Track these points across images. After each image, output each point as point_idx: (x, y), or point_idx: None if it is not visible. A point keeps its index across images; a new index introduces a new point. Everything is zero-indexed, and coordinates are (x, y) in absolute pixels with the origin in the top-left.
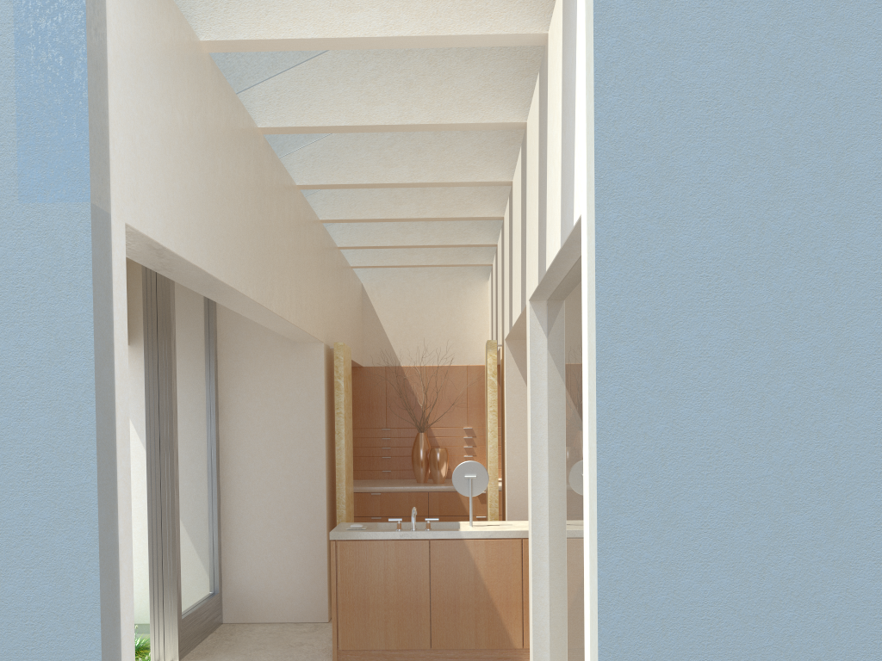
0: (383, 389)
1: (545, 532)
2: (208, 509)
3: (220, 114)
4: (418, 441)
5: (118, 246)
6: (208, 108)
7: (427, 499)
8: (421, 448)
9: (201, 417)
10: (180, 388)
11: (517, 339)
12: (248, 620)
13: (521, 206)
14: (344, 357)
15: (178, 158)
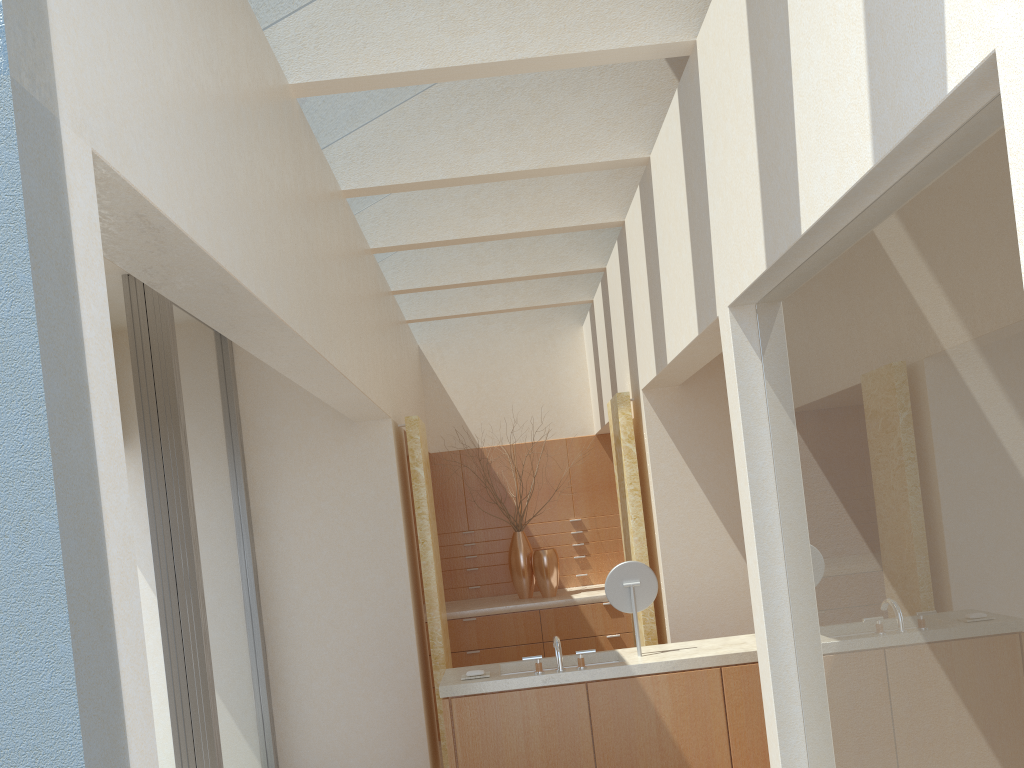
0: (460, 480)
1: (790, 658)
2: (251, 668)
3: (237, 35)
4: (515, 543)
5: (81, 190)
6: (219, 16)
7: (539, 620)
8: (521, 553)
9: (230, 539)
10: (198, 499)
11: (659, 387)
12: None
13: (686, 178)
14: (420, 436)
15: (180, 73)
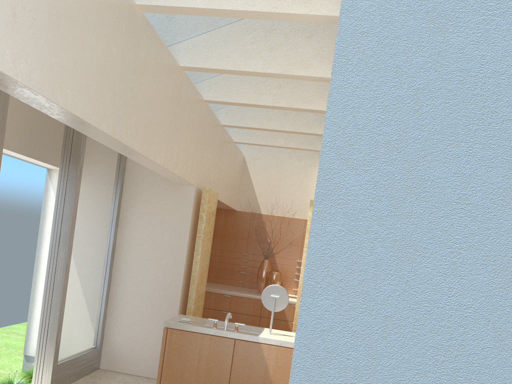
0: (247, 227)
1: None
2: (98, 289)
3: None
4: (262, 264)
5: None
6: None
7: (261, 305)
8: (264, 270)
9: (101, 225)
10: (84, 202)
11: None
12: (116, 369)
13: None
14: (208, 198)
15: None
